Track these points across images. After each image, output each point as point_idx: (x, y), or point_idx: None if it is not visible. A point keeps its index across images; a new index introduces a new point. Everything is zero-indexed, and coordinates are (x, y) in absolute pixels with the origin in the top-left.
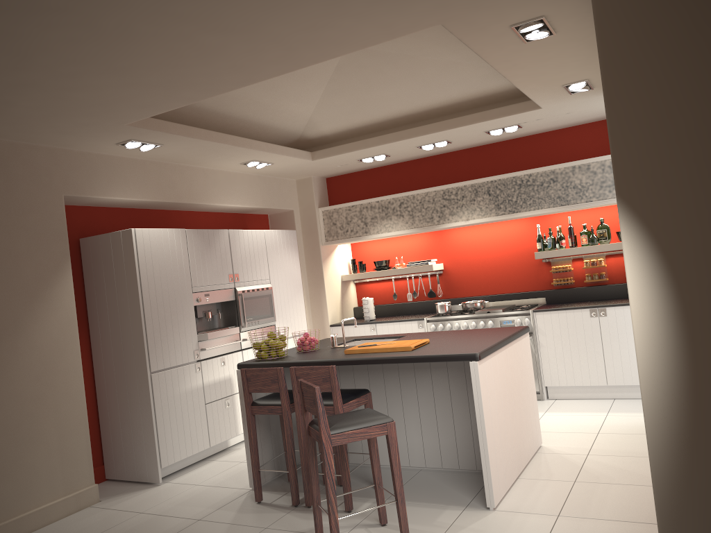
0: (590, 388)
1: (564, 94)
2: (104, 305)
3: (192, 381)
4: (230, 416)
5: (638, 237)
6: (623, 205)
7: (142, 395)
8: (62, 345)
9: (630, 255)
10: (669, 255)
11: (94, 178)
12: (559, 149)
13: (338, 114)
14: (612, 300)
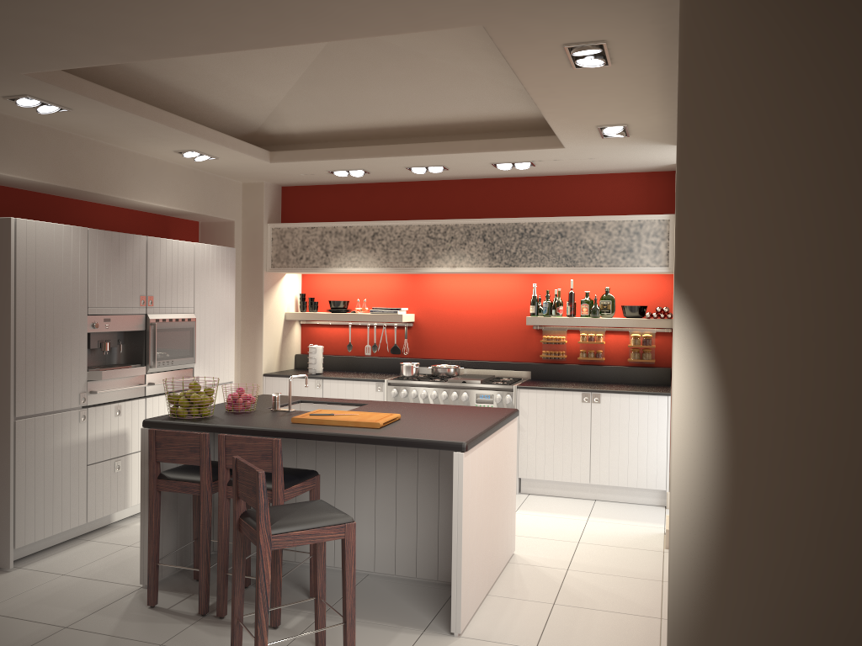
0: (570, 485)
1: (595, 137)
2: None
3: (73, 433)
4: (119, 482)
5: (693, 335)
6: (681, 293)
7: None
8: None
9: (681, 354)
10: (726, 362)
11: None
12: (572, 198)
13: (313, 110)
14: (606, 385)
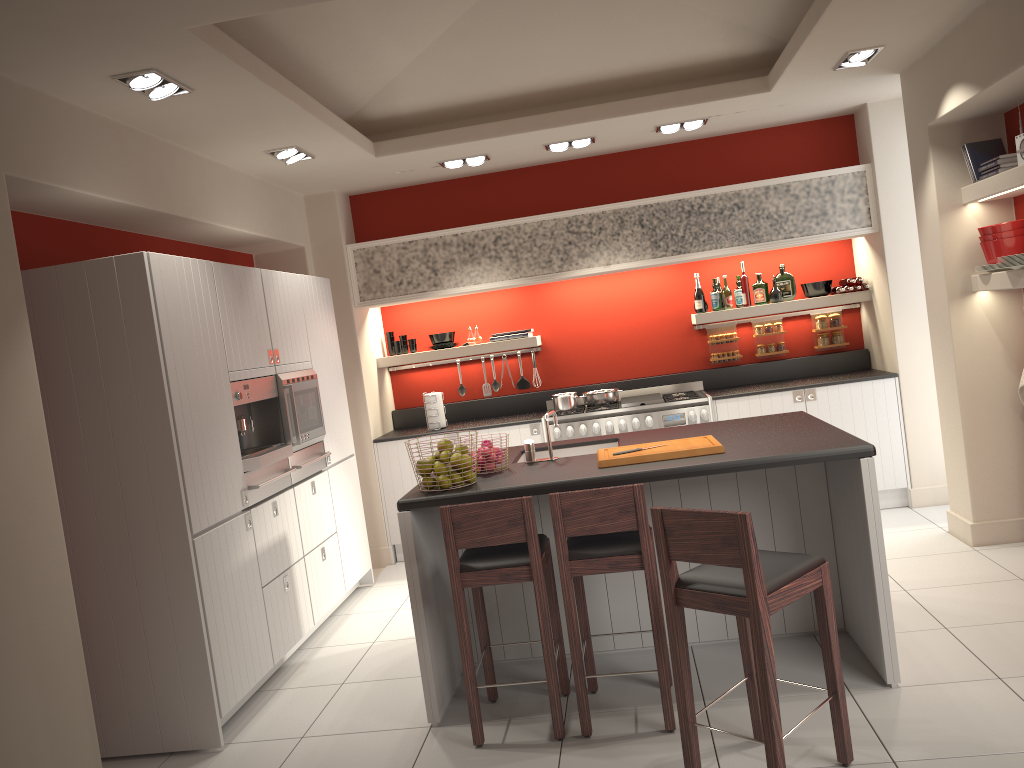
0: None
1: (825, 70)
2: (70, 409)
3: (244, 547)
4: (290, 605)
5: None
6: None
7: (175, 581)
8: (29, 493)
9: None
10: None
11: (50, 147)
12: (734, 163)
13: (444, 78)
14: (805, 379)
